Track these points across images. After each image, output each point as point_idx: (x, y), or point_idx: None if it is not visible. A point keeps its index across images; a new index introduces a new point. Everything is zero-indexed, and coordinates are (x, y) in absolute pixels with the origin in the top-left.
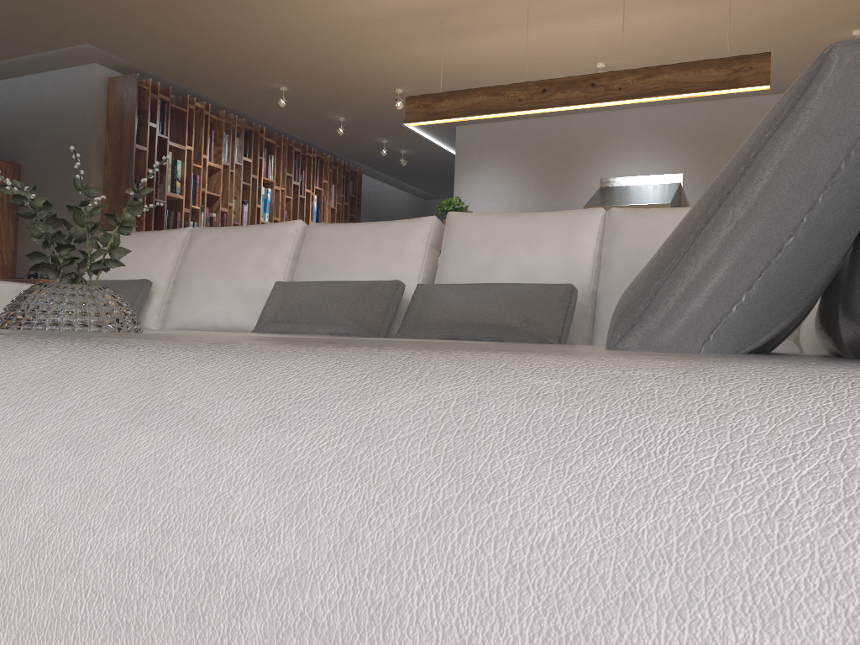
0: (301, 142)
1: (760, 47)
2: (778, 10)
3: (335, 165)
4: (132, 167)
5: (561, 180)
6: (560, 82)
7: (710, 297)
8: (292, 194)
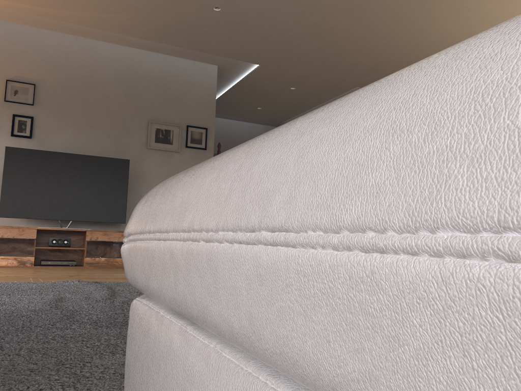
0: None
1: None
2: None
3: None
4: None
5: None
6: None
7: None
8: None
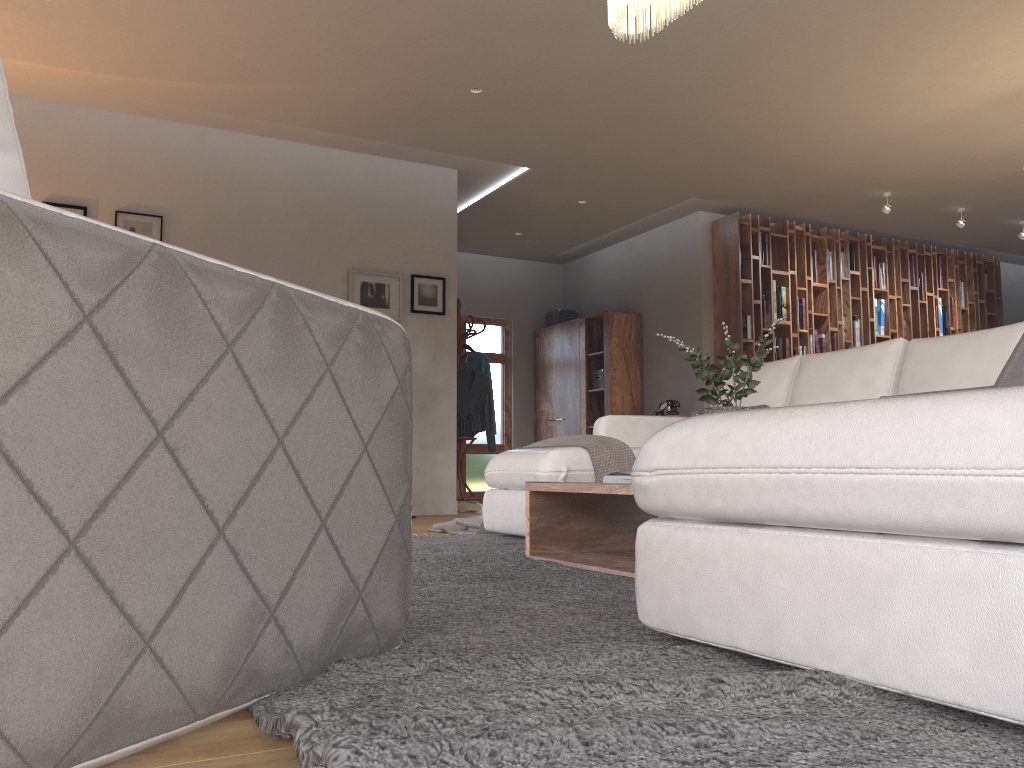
0: (916, 241)
1: None
2: None
3: (962, 259)
4: (738, 301)
5: None
6: None
7: (1016, 378)
8: (910, 301)
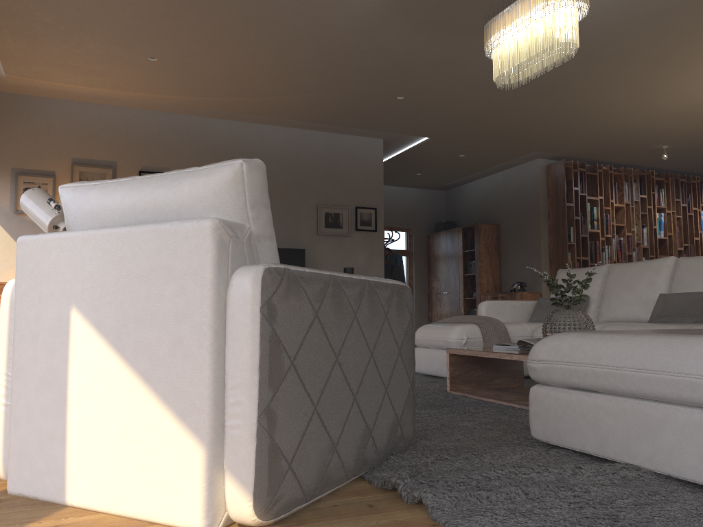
0: (686, 172)
1: None
2: None
3: None
4: (565, 218)
5: None
6: None
7: None
8: (681, 213)
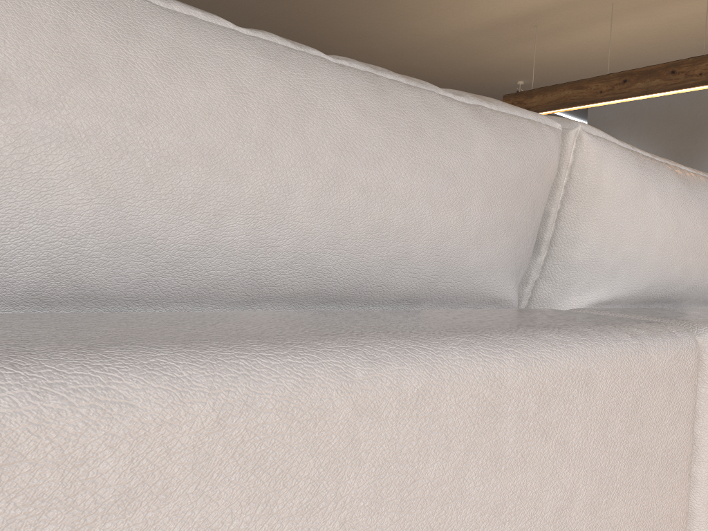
0: None
1: None
2: None
3: None
4: None
5: (689, 151)
6: (640, 72)
7: None
8: None
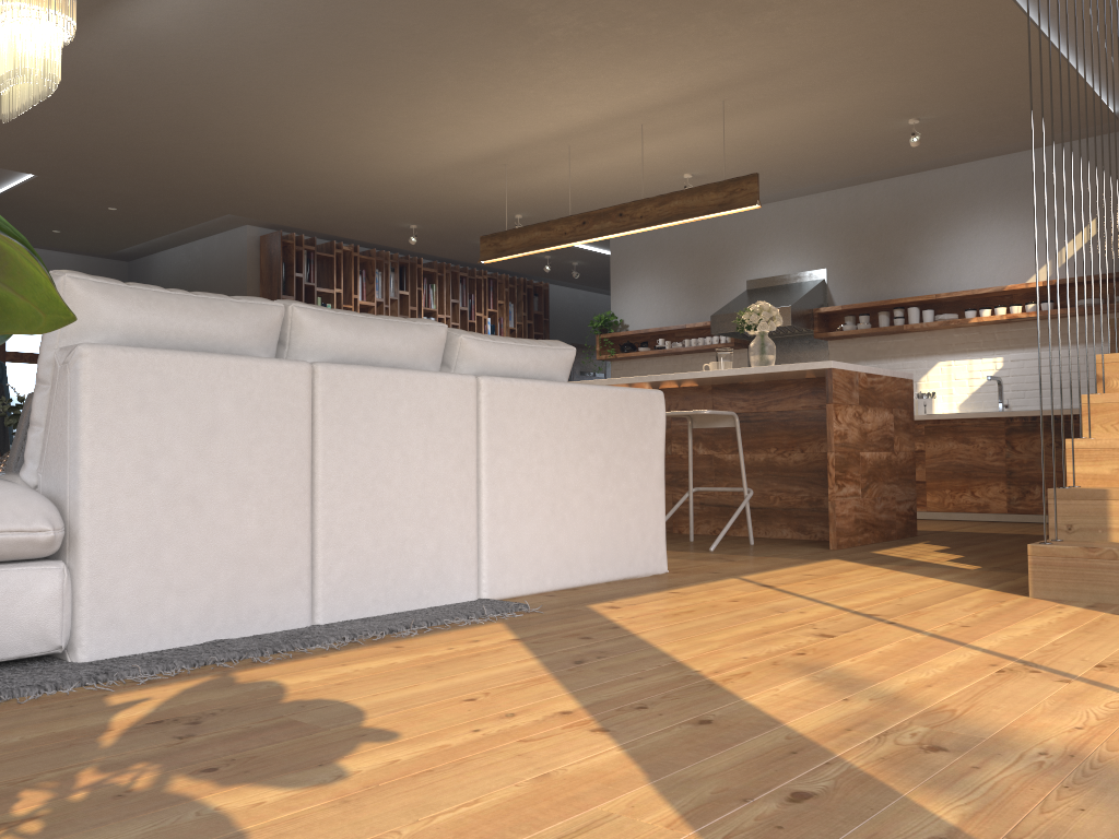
0: (473, 264)
1: (831, 143)
2: (807, 116)
3: (513, 283)
4: None
5: (710, 284)
6: (596, 214)
7: (11, 458)
8: (459, 320)
